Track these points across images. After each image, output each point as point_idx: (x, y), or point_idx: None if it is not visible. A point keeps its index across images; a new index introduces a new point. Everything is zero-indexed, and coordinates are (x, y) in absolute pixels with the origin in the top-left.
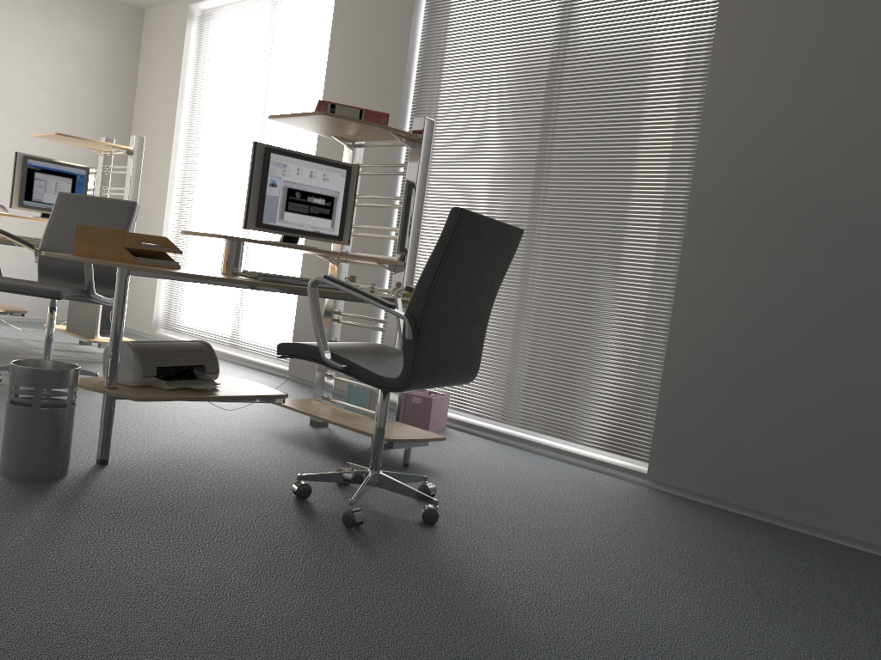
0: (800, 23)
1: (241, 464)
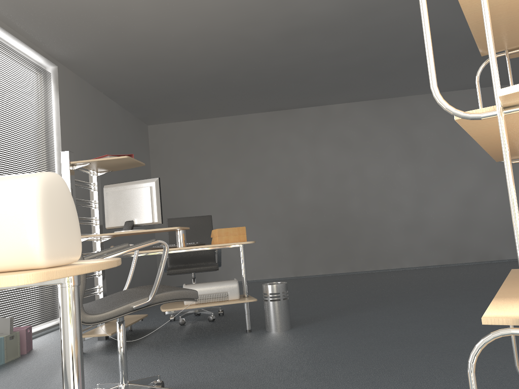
0: (77, 141)
1: (196, 331)
